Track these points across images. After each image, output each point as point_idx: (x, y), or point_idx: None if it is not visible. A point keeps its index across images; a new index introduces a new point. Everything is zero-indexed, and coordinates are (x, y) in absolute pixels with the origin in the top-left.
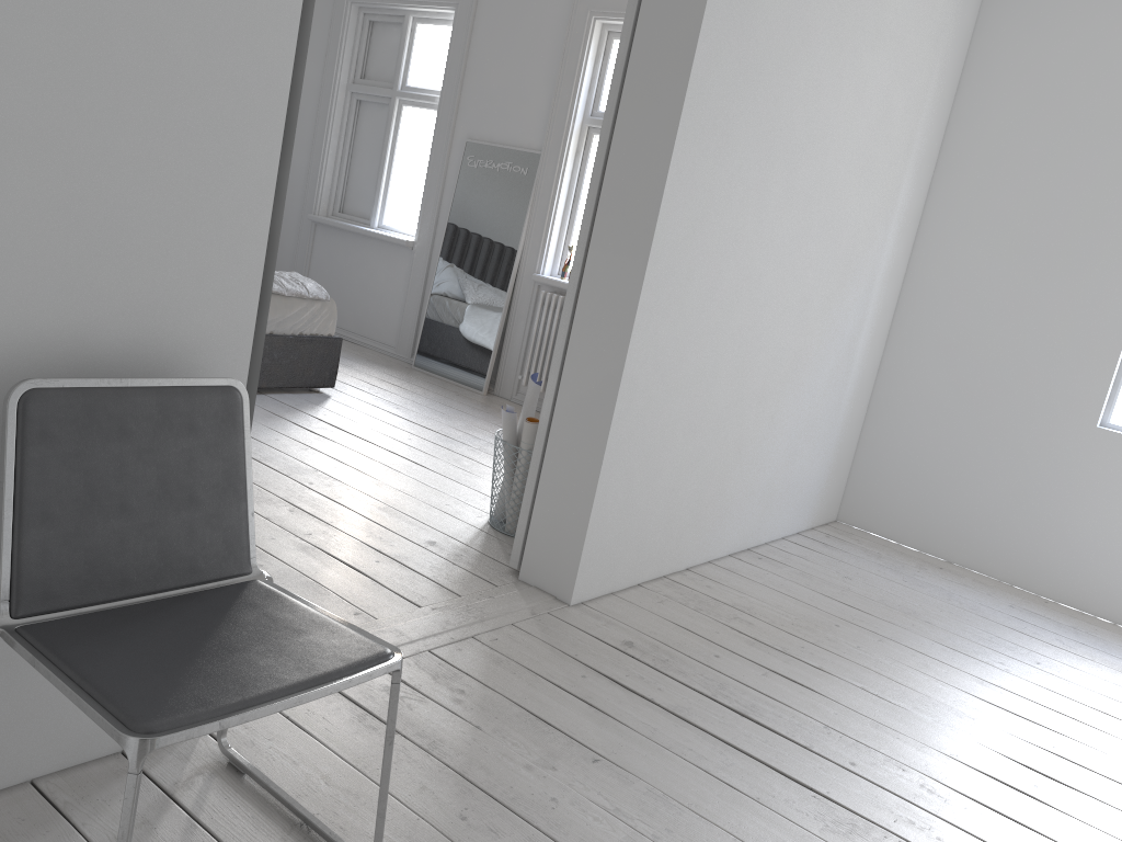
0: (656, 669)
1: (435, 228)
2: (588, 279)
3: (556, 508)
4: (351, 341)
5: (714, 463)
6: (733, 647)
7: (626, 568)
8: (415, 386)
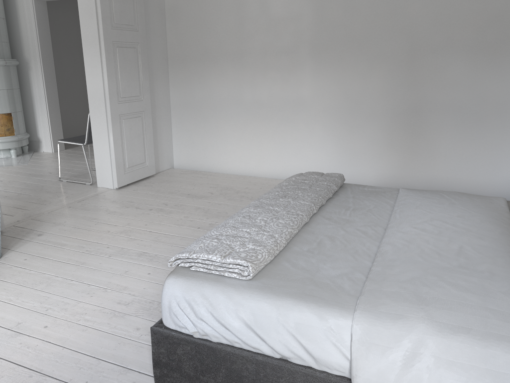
0: None
1: None
2: None
3: None
4: None
5: None
6: None
7: None
8: None
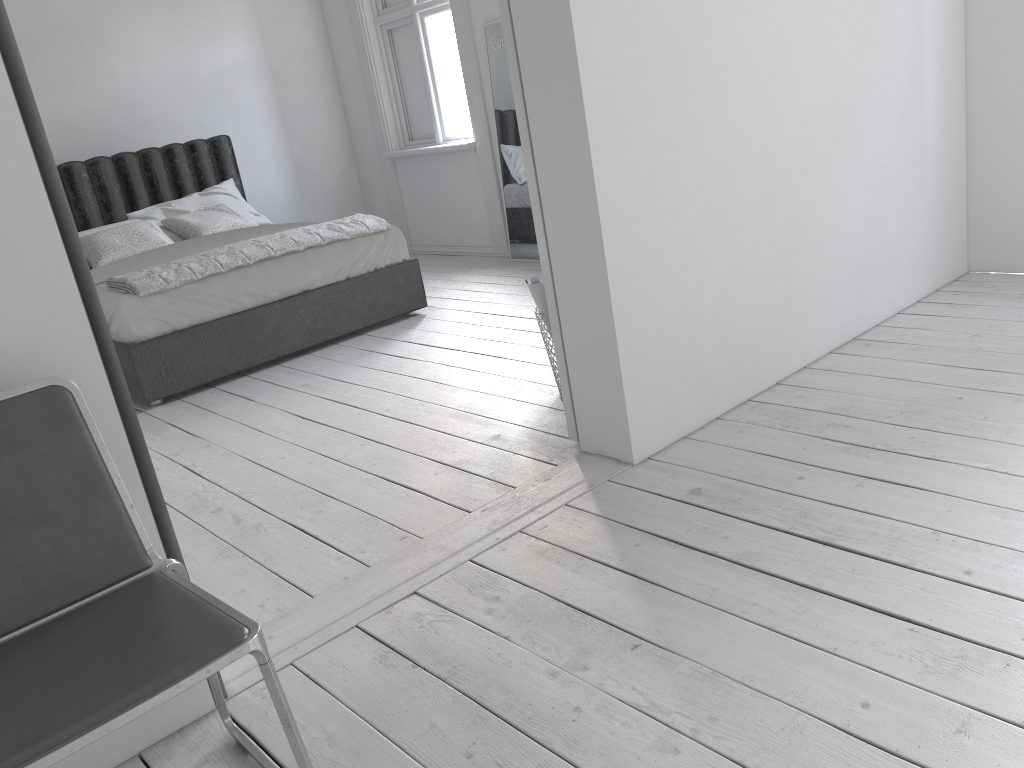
0: (725, 513)
1: (487, 122)
2: (534, 119)
3: (588, 369)
4: (456, 255)
5: (769, 262)
6: (823, 461)
7: (693, 406)
8: (510, 278)
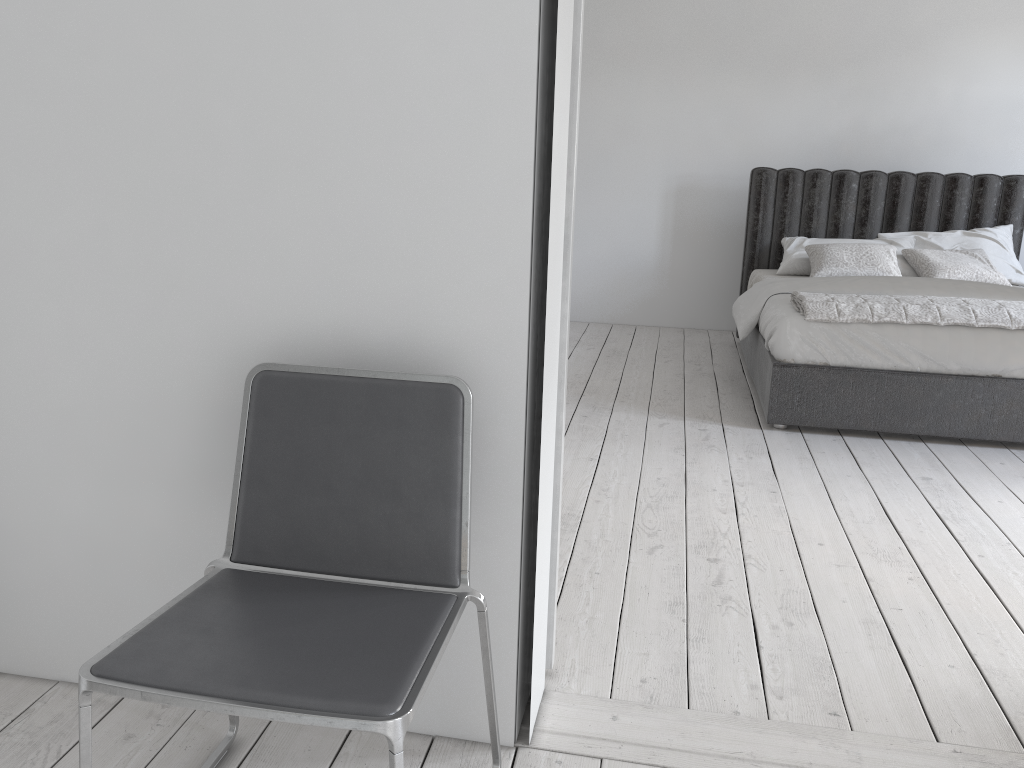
0: None
1: None
2: None
3: None
4: None
5: None
6: None
7: None
8: None
